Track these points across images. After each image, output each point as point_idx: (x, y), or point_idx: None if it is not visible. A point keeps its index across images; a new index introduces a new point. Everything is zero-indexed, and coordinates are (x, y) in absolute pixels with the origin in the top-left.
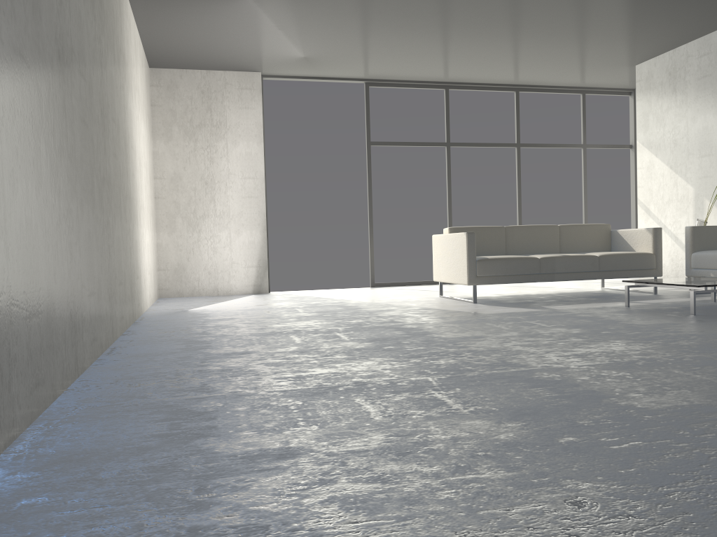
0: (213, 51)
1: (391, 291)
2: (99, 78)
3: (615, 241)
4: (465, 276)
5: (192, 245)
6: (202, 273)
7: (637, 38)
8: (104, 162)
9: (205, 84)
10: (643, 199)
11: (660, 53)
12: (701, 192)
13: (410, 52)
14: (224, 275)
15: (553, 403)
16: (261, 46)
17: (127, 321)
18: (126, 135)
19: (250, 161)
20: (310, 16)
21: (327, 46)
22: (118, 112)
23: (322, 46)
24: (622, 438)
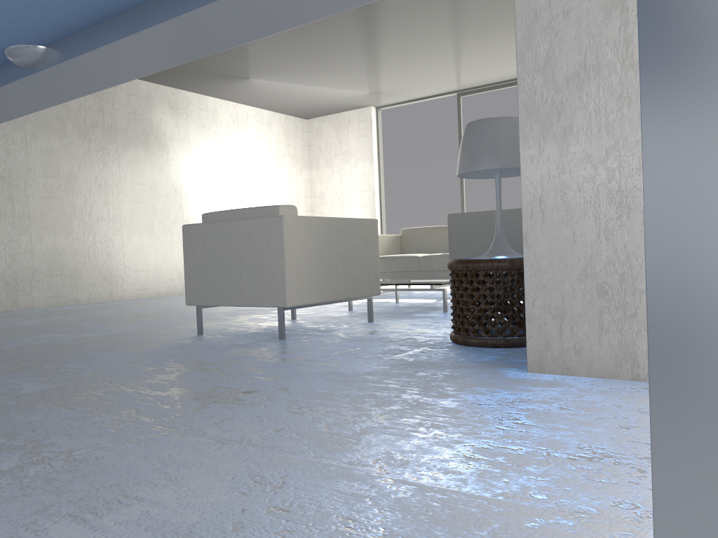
0: (312, 104)
1: None
2: (95, 169)
3: None
4: None
5: None
6: None
7: None
8: (103, 210)
9: (337, 124)
10: None
11: None
12: None
13: (430, 70)
14: None
15: None
16: (328, 95)
17: (162, 292)
18: (182, 185)
19: (365, 178)
20: (306, 76)
21: (364, 84)
22: (156, 175)
23: (361, 85)
24: None
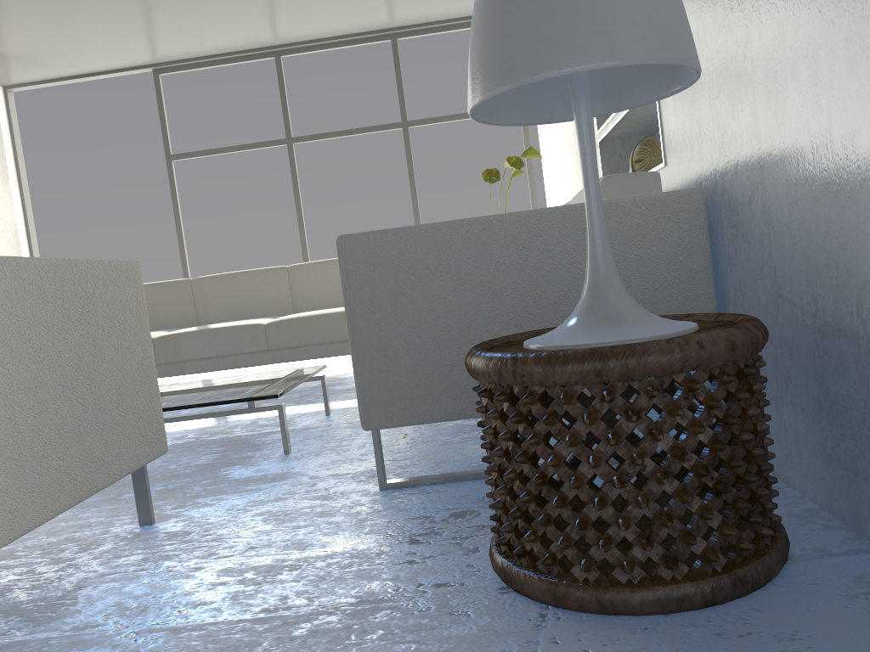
0: None
1: None
2: None
3: None
4: None
5: None
6: None
7: None
8: None
9: None
10: (546, 191)
11: None
12: (561, 174)
13: (113, 18)
14: None
15: None
16: None
17: None
18: None
19: None
20: None
21: None
22: None
23: None
24: None
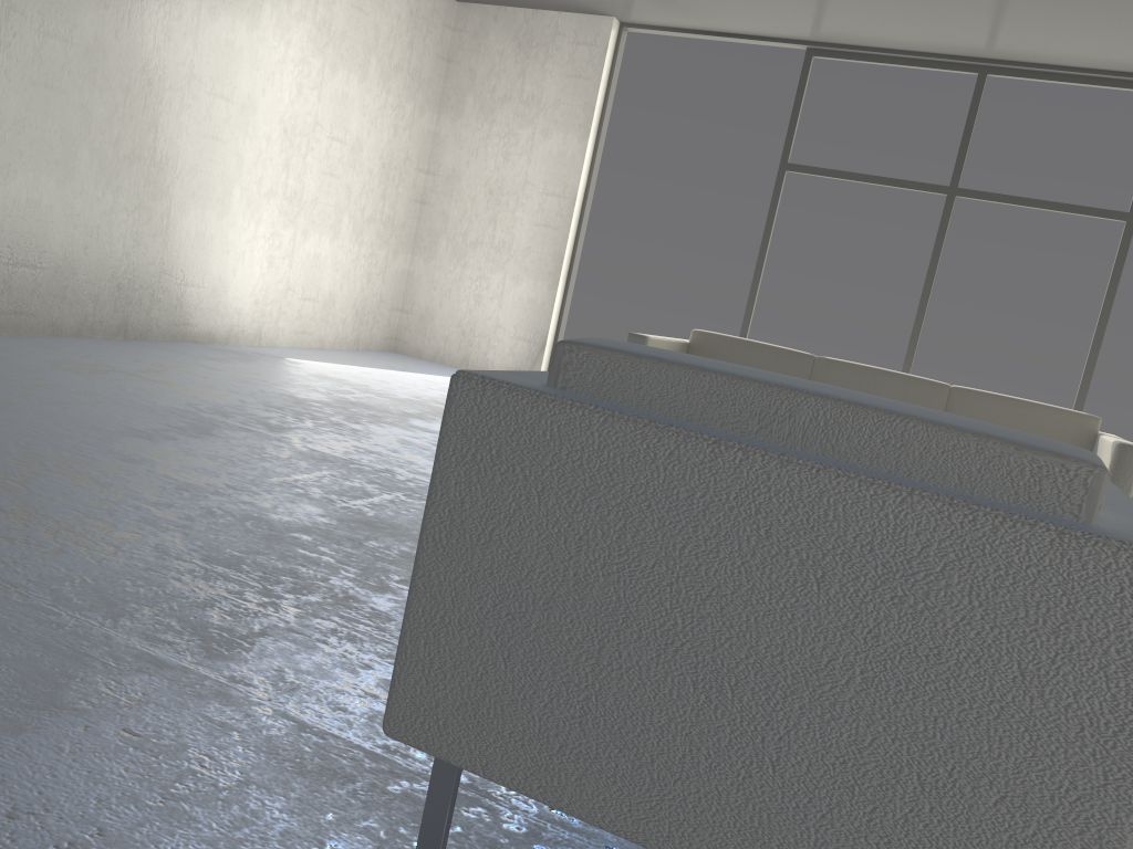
0: None
1: None
2: None
3: None
4: None
5: (451, 284)
6: (453, 331)
7: None
8: None
9: (526, 33)
10: None
11: None
12: None
13: None
14: (481, 343)
15: None
16: None
17: (68, 328)
18: (168, 72)
19: (561, 168)
20: None
21: None
22: (106, 29)
23: None
24: None
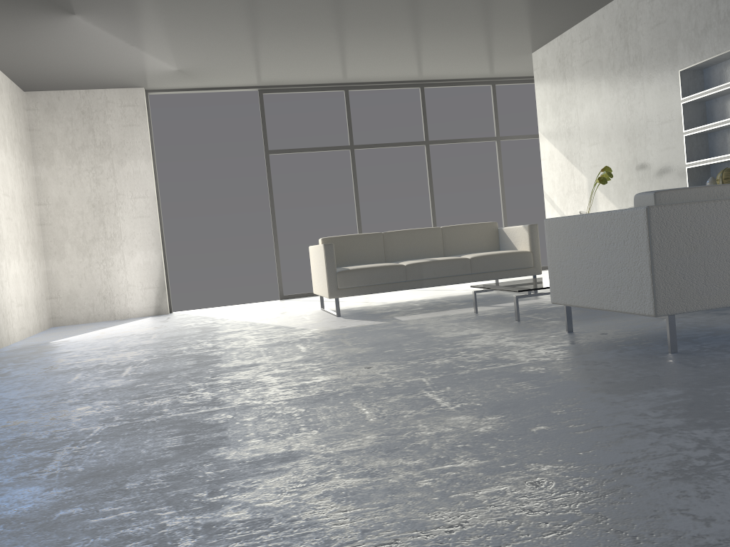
0: (78, 71)
1: (288, 305)
2: None
3: (502, 239)
4: (327, 289)
5: (84, 270)
6: (96, 298)
7: (514, 26)
8: None
9: (85, 104)
10: (548, 191)
11: (550, 39)
12: (593, 182)
13: (286, 57)
14: (120, 299)
15: (152, 458)
16: (125, 63)
17: None
18: None
19: (139, 180)
20: (155, 30)
21: (194, 58)
22: None
23: (189, 58)
24: (126, 507)
